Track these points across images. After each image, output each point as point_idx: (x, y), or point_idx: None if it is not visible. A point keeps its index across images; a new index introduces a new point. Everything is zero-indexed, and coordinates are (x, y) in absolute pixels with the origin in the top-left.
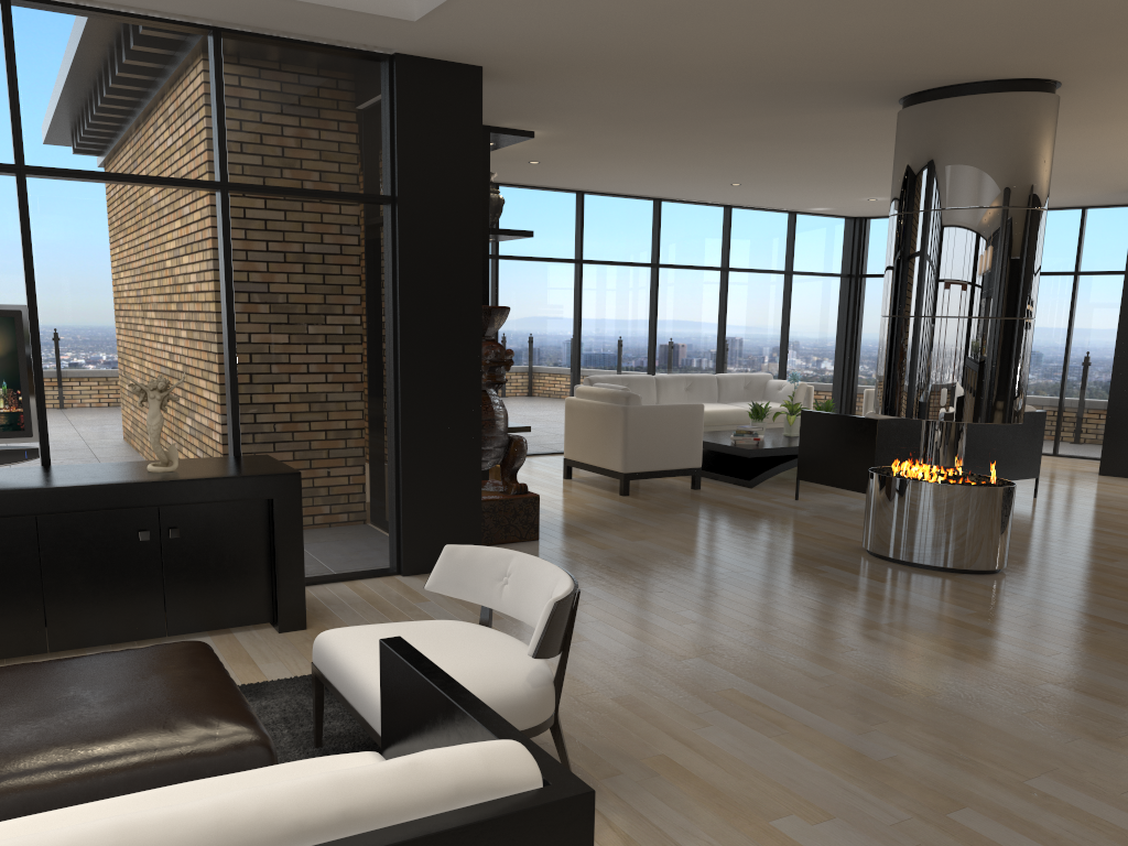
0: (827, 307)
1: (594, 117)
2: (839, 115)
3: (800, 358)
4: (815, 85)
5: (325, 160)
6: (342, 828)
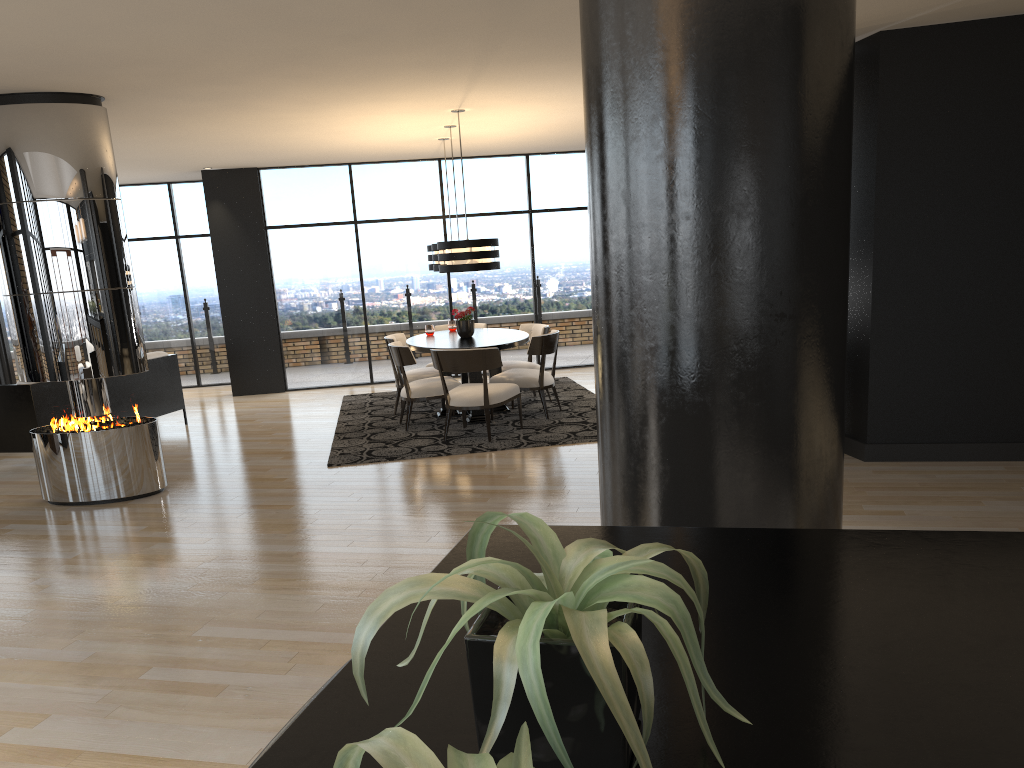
0: None
1: None
2: None
3: None
4: None
5: None
6: None
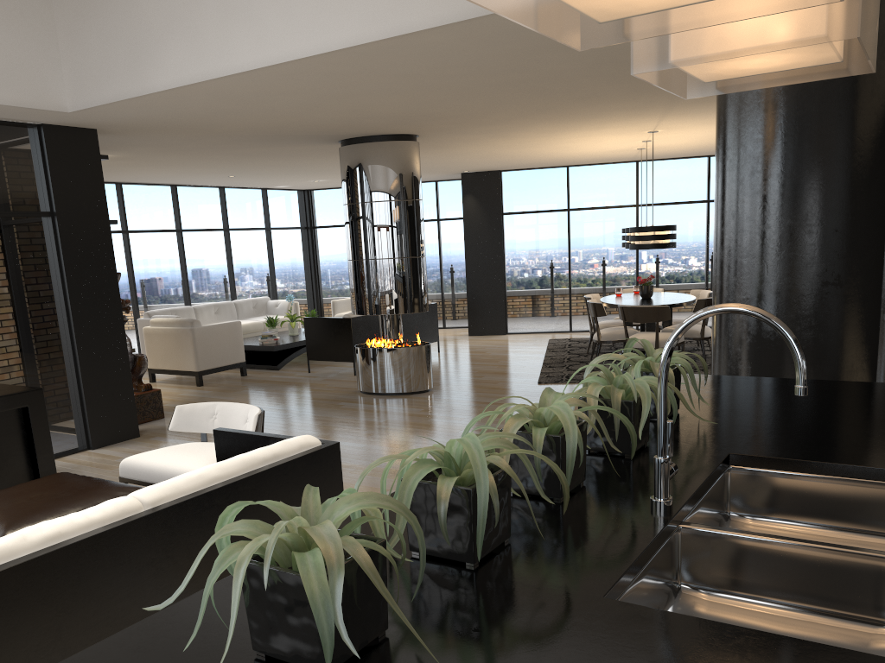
0: (296, 249)
1: (154, 148)
2: (305, 146)
3: (284, 284)
4: (295, 136)
5: (4, 192)
6: (275, 459)
